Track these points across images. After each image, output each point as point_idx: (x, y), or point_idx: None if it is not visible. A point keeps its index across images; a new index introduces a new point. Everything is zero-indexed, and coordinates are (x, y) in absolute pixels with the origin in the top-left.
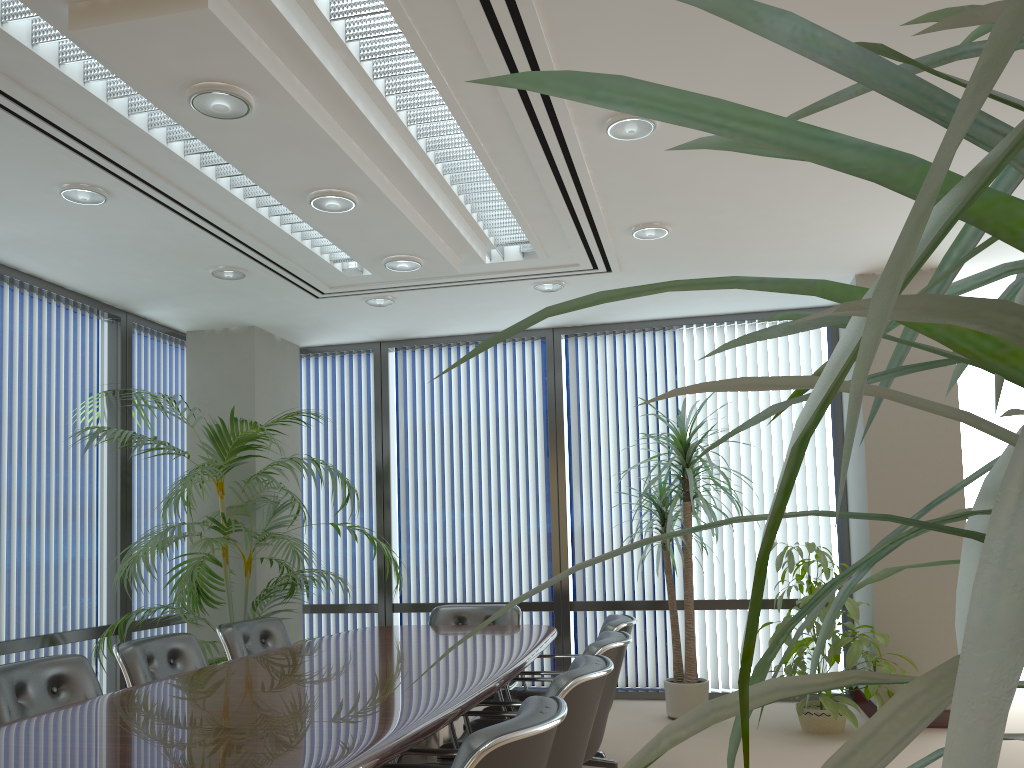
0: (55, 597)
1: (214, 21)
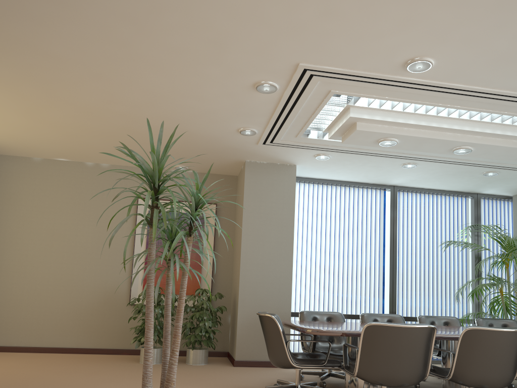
0: (446, 305)
1: (361, 131)
